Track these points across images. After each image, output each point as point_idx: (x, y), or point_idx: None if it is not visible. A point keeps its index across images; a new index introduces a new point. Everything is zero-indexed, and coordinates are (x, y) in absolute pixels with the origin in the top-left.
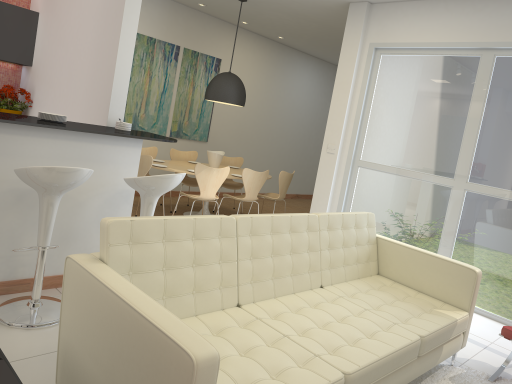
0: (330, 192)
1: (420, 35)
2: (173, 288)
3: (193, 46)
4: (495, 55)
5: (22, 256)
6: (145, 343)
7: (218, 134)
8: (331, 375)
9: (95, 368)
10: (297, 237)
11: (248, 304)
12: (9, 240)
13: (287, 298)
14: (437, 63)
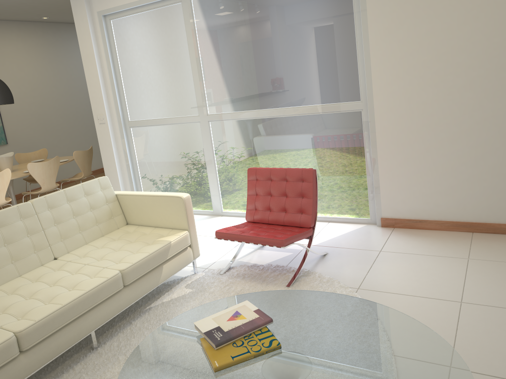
0: (115, 158)
1: None
2: None
3: None
4: None
5: None
6: None
7: (17, 133)
8: (0, 339)
9: None
10: (9, 229)
11: None
12: None
13: (9, 283)
14: (154, 17)
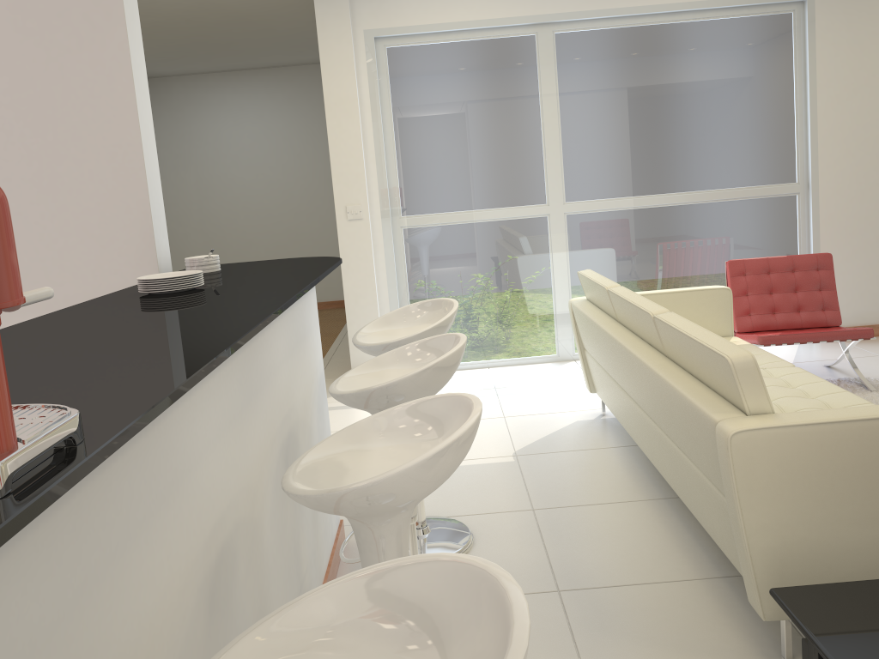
0: (375, 280)
1: (446, 12)
2: None
3: None
4: (554, 32)
5: (305, 578)
6: None
7: None
8: None
9: (876, 530)
10: None
11: None
12: (295, 557)
13: None
14: (479, 51)
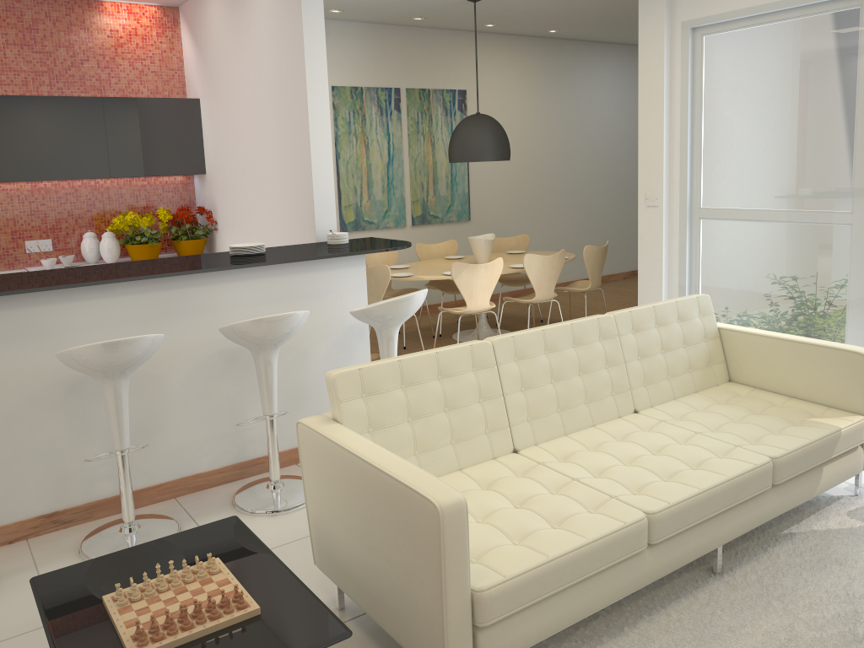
0: (663, 266)
1: None
2: (425, 441)
3: (420, 82)
4: None
5: (248, 430)
6: (391, 499)
7: (484, 205)
8: (628, 516)
9: (350, 537)
10: (586, 351)
11: (528, 448)
12: (230, 413)
13: (583, 433)
14: (793, 33)
